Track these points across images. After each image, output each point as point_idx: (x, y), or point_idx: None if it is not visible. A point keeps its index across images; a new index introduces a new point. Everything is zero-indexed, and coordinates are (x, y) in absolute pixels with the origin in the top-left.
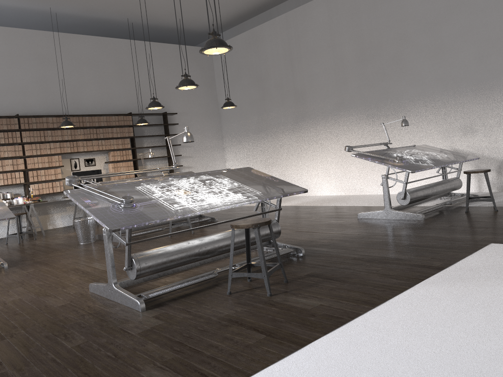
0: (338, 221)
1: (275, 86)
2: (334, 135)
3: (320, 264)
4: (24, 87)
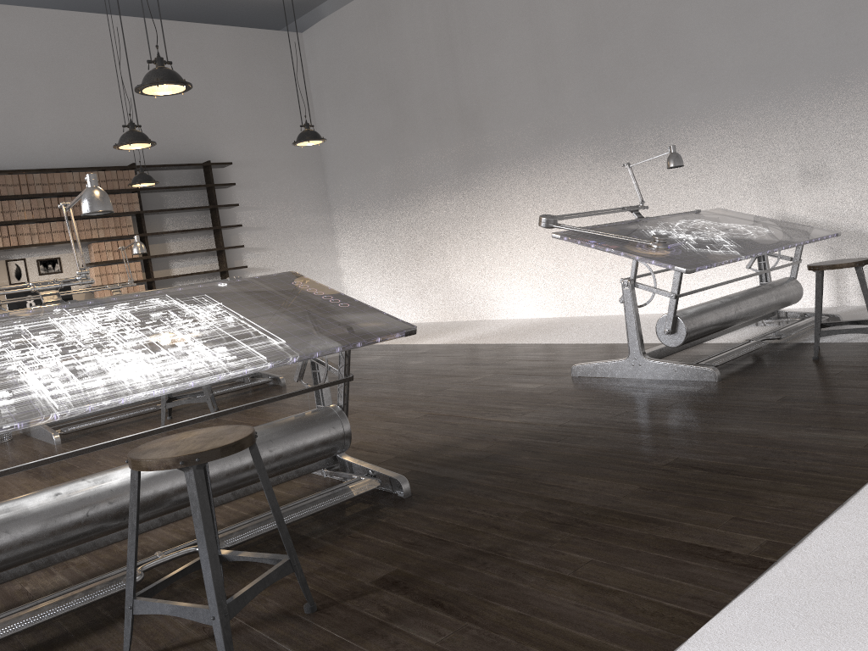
0: (528, 385)
1: (423, 101)
2: (538, 197)
3: (434, 533)
4: None
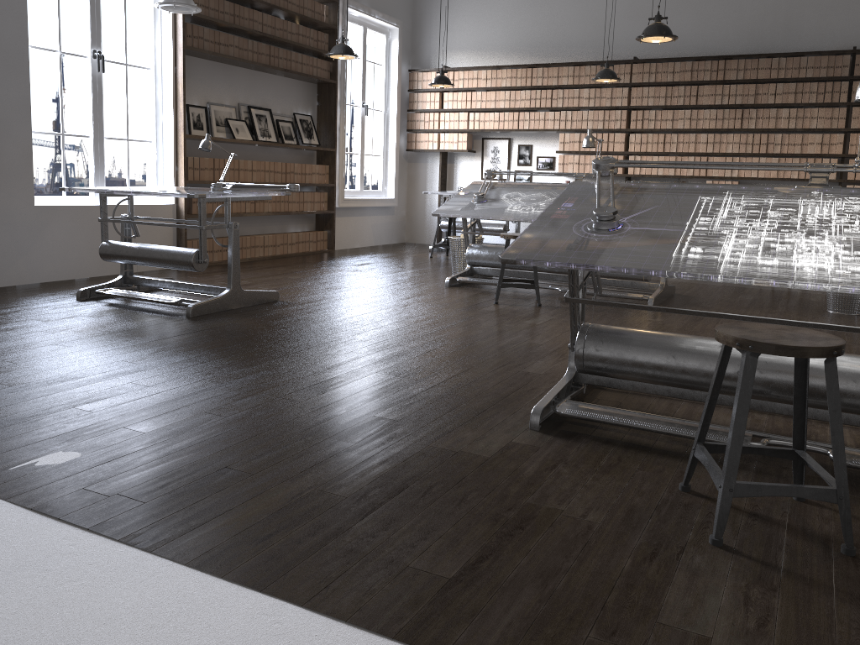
0: None
1: None
2: None
3: None
4: None
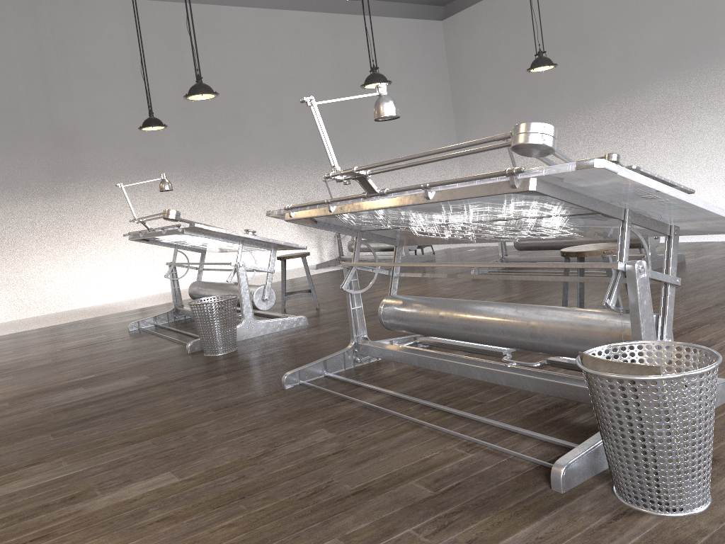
0: None
1: None
2: (139, 206)
3: None
4: None
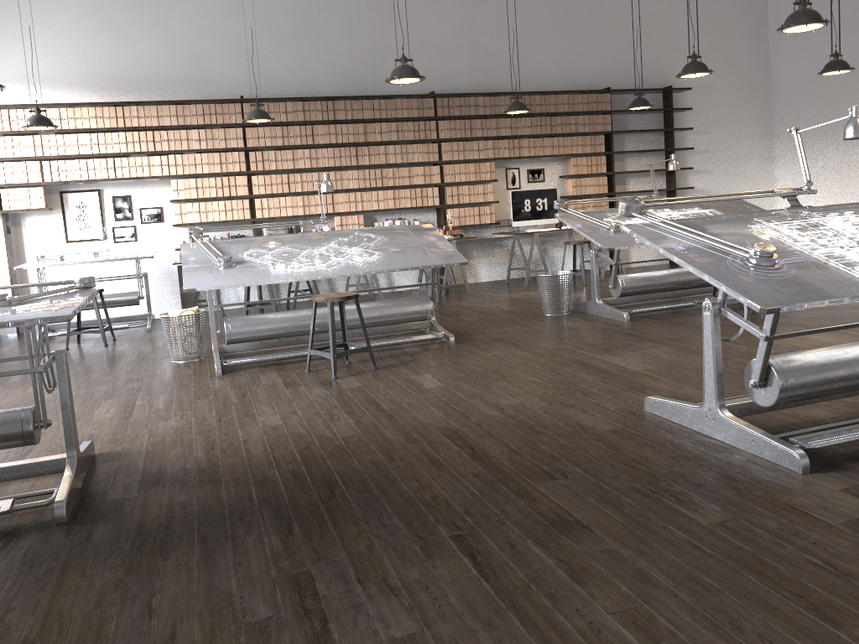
0: None
1: None
2: None
3: None
4: (442, 45)
